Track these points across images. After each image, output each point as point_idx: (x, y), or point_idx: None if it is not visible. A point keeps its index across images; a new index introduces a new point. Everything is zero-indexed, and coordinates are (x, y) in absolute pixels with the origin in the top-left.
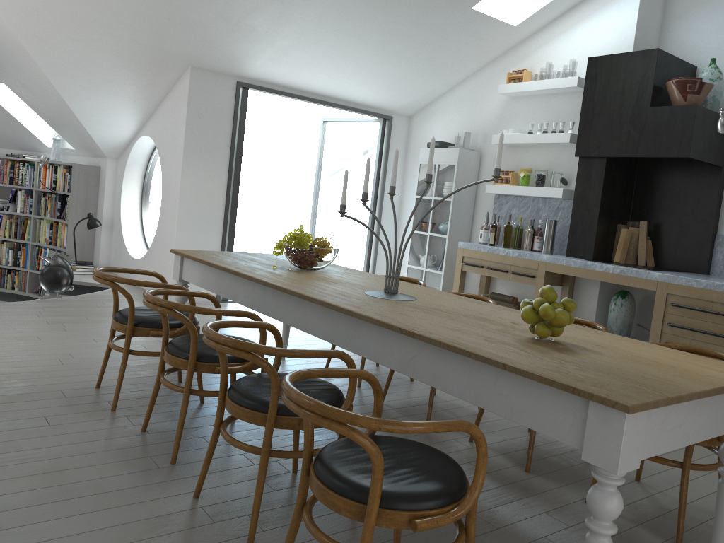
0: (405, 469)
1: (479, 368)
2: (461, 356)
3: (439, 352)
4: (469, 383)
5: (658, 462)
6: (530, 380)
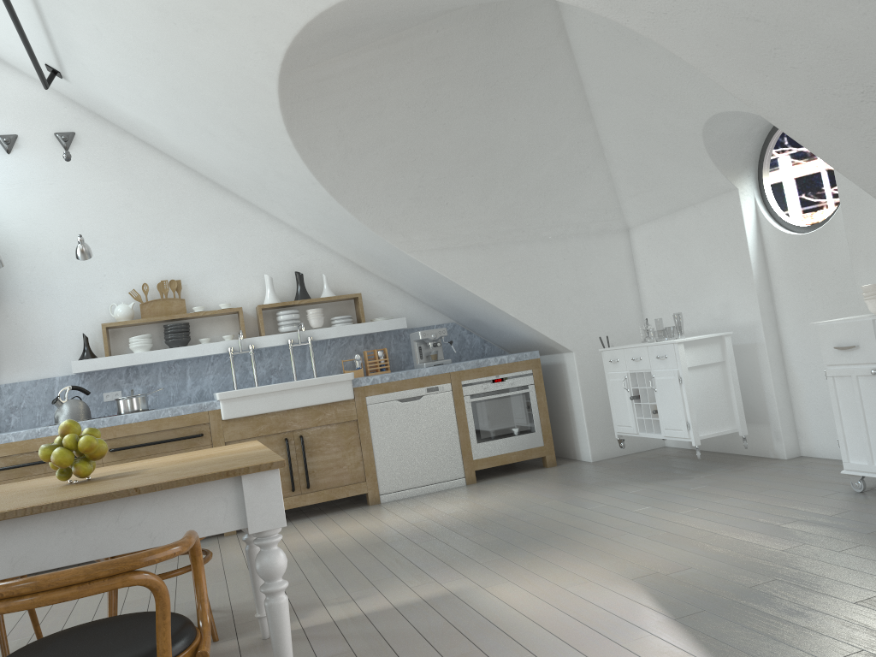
0: (125, 633)
1: (90, 515)
2: (55, 515)
3: (13, 527)
4: (78, 540)
5: (174, 575)
6: (166, 492)
